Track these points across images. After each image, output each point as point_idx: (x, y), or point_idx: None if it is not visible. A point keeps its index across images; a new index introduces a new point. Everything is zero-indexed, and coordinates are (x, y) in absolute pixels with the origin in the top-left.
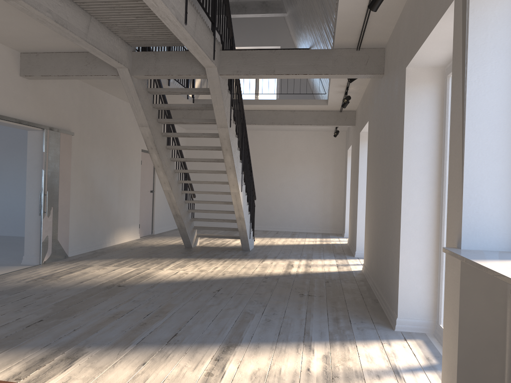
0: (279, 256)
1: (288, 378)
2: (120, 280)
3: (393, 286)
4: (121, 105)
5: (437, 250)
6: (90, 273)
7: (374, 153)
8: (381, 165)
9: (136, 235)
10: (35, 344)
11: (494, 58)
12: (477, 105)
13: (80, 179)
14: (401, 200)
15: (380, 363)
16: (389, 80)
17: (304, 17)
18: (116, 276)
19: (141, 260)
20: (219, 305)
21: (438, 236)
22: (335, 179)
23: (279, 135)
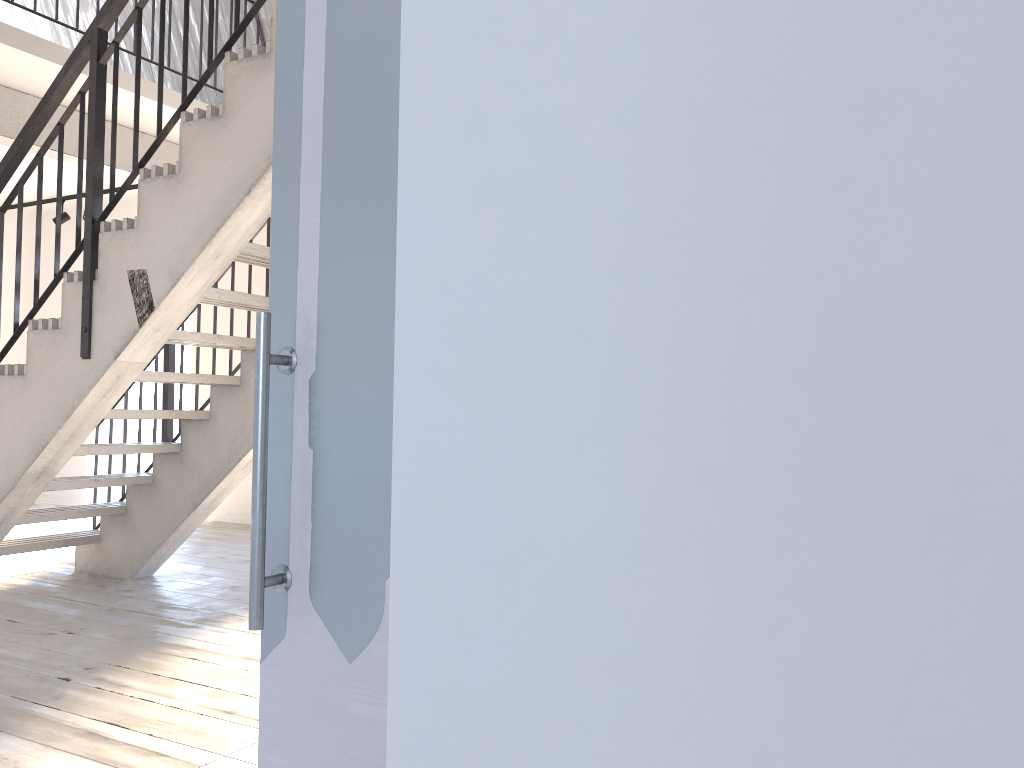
0: None
1: None
2: None
3: None
4: None
5: None
6: None
7: None
8: None
9: None
10: None
11: None
12: None
13: None
14: None
15: None
16: None
17: None
18: None
19: (118, 696)
20: None
21: None
22: (2, 345)
23: None
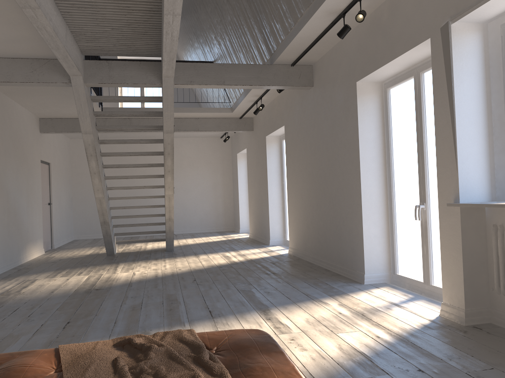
0: (206, 251)
1: (334, 319)
2: (89, 285)
3: (354, 251)
4: (24, 113)
5: (388, 218)
6: (47, 285)
7: (300, 152)
8: (316, 160)
9: (42, 250)
10: (98, 337)
11: (468, 78)
12: (461, 109)
13: None
14: (360, 183)
15: (380, 302)
16: (326, 91)
17: (216, 34)
18: (79, 283)
19: (80, 269)
20: (213, 289)
21: (387, 208)
22: (224, 181)
23: None
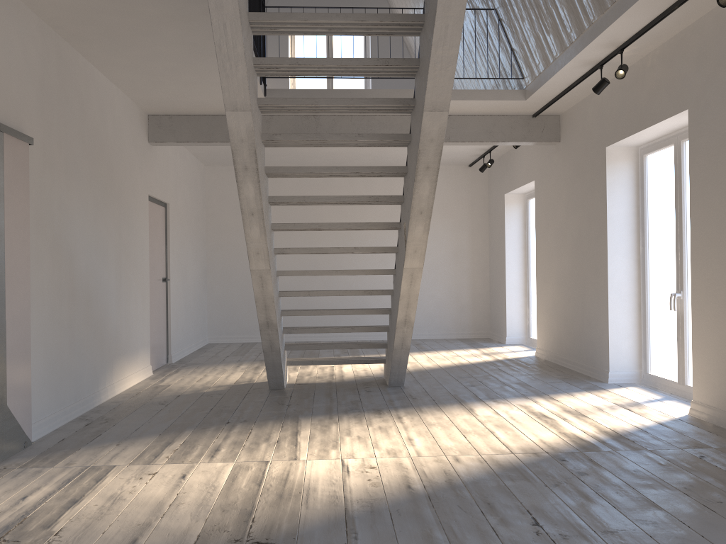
0: (478, 393)
1: None
2: (235, 514)
3: None
4: (115, 97)
5: None
6: (130, 497)
7: None
8: None
9: (147, 369)
10: None
11: None
12: None
13: (47, 252)
14: None
15: None
16: None
17: None
18: (209, 499)
19: (216, 433)
20: None
21: None
22: (474, 246)
23: None
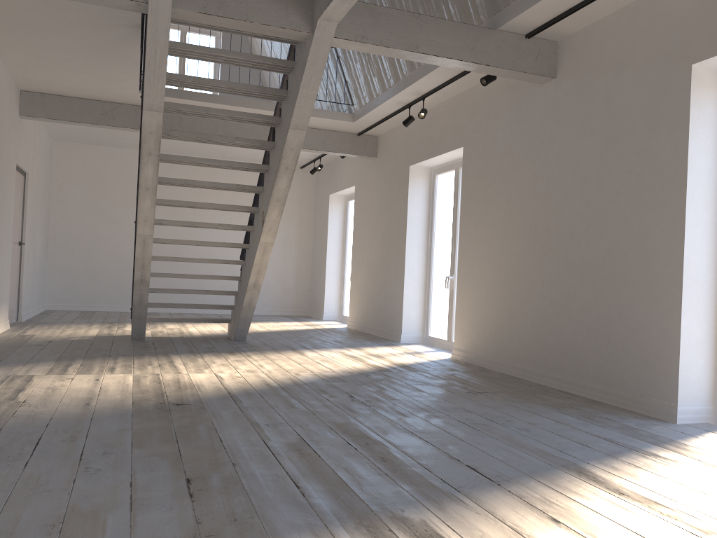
0: (305, 345)
1: None
2: (152, 394)
3: (649, 364)
4: (2, 73)
5: None
6: (64, 388)
7: (503, 190)
8: (550, 204)
9: (6, 323)
10: (298, 526)
11: None
12: None
13: None
14: (683, 245)
15: None
16: (594, 84)
17: None
18: (127, 388)
19: (104, 361)
20: (412, 418)
21: None
22: (300, 236)
23: None
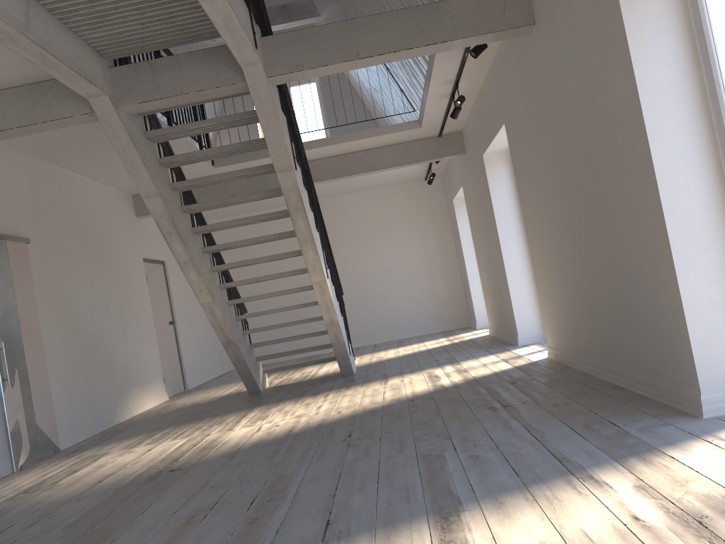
0: (405, 370)
1: None
2: (168, 461)
3: (670, 344)
4: (98, 190)
5: None
6: (110, 464)
7: (535, 163)
8: (564, 168)
9: (162, 395)
10: None
11: None
12: None
13: (55, 316)
14: (658, 189)
15: None
16: (558, 20)
17: None
18: (158, 457)
19: (188, 425)
20: (370, 456)
21: None
22: (441, 248)
23: (344, 202)
